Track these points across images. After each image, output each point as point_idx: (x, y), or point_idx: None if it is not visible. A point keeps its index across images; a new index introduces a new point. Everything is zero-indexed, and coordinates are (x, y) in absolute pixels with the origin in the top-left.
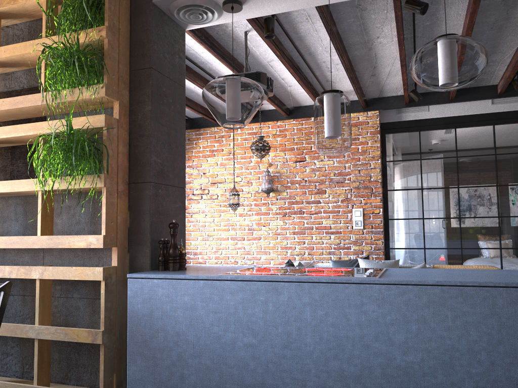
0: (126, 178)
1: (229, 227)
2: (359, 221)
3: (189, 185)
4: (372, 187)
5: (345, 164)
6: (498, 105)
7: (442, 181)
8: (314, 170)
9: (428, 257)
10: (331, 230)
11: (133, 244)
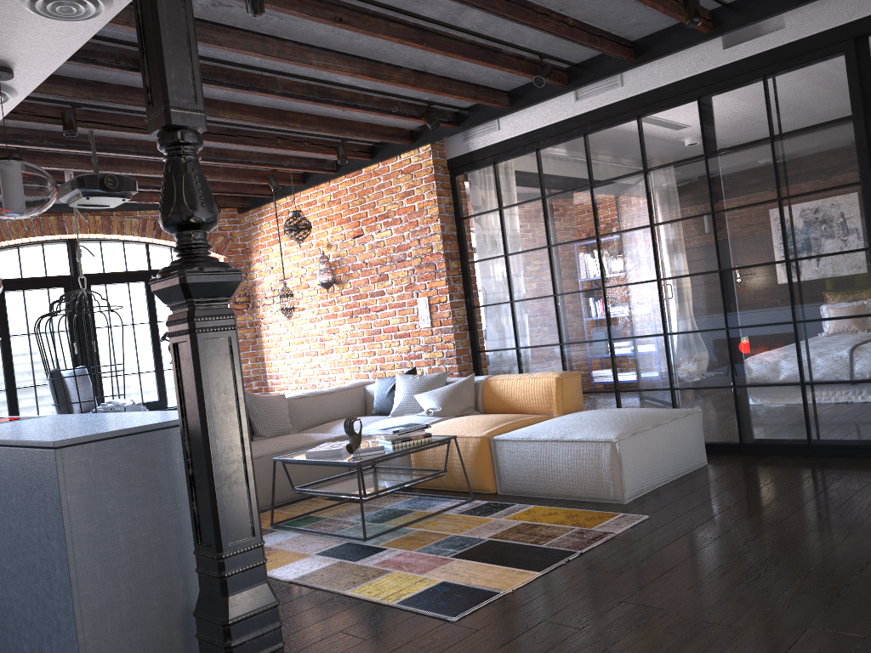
0: None
1: (303, 338)
2: (425, 316)
3: (261, 285)
4: (434, 263)
5: (404, 233)
6: (585, 101)
7: (529, 240)
8: (373, 246)
9: (522, 361)
10: (399, 332)
11: None
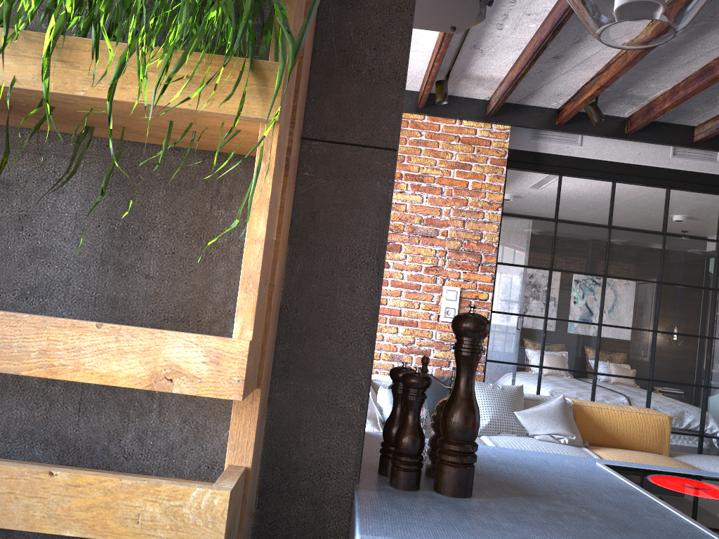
0: (302, 114)
1: None
2: (452, 309)
3: None
4: (481, 254)
5: (442, 206)
6: (681, 160)
7: (584, 263)
8: None
9: (544, 381)
10: (401, 318)
11: (295, 375)
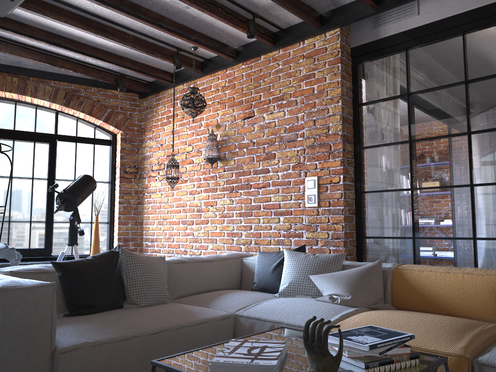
0: None
1: (181, 208)
2: (312, 195)
3: (149, 160)
4: (329, 144)
5: (298, 114)
6: None
7: (442, 125)
8: (263, 127)
9: (419, 252)
10: (280, 210)
11: None
